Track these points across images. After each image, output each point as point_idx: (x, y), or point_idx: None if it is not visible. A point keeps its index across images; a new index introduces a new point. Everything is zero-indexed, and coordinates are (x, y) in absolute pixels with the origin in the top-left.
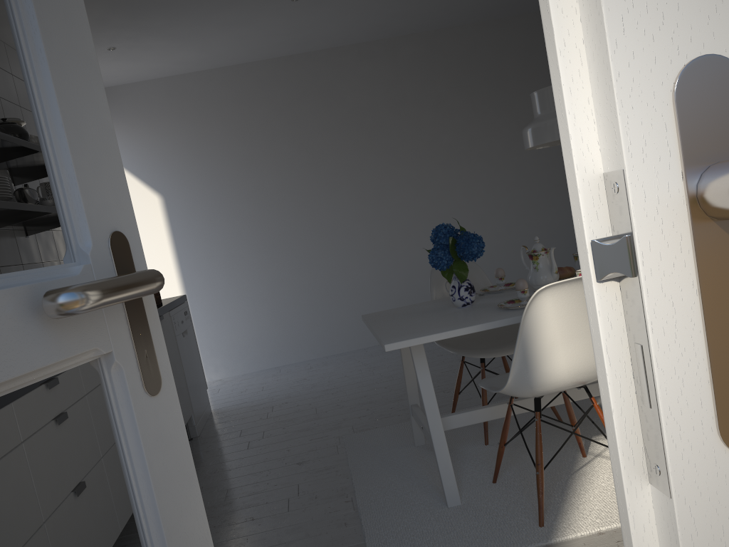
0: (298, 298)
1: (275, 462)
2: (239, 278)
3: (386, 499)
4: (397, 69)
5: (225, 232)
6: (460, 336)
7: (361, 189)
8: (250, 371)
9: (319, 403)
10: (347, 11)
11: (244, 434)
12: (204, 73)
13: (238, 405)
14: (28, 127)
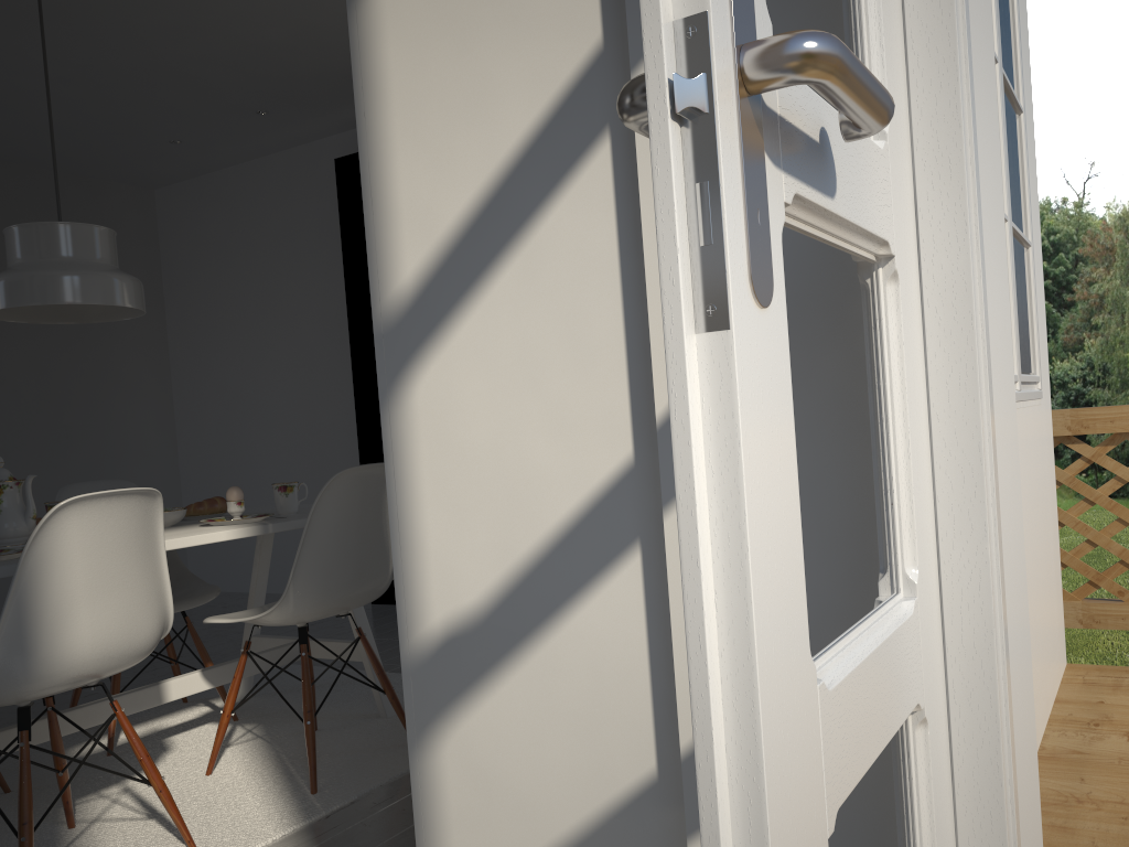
0: None
1: None
2: None
3: None
4: None
5: None
6: None
7: None
8: None
9: None
10: None
11: None
12: None
13: None
14: None
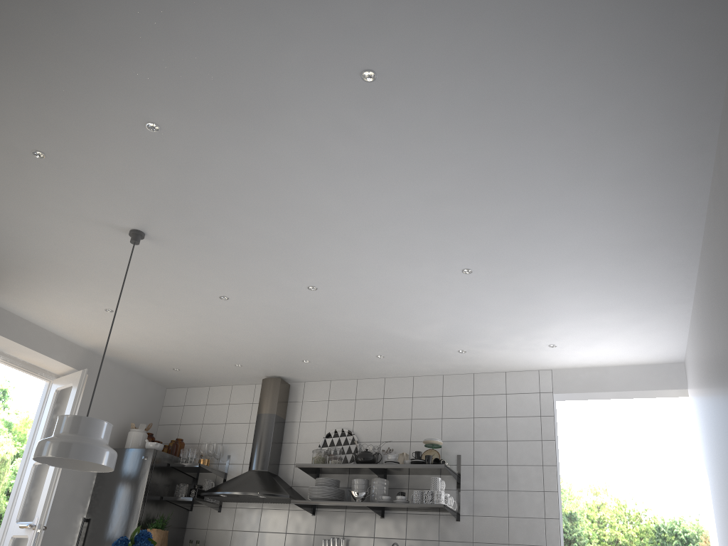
0: None
1: None
2: None
3: None
4: (727, 201)
5: (726, 537)
6: None
7: None
8: None
9: None
10: (527, 230)
11: None
12: (692, 310)
13: None
14: (511, 431)
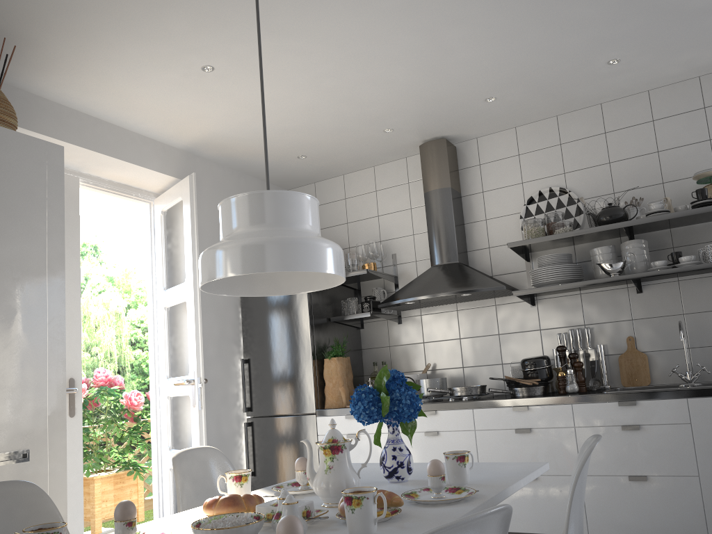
0: None
1: None
2: None
3: None
4: None
5: None
6: None
7: None
8: None
9: None
10: None
11: None
12: None
13: None
14: None
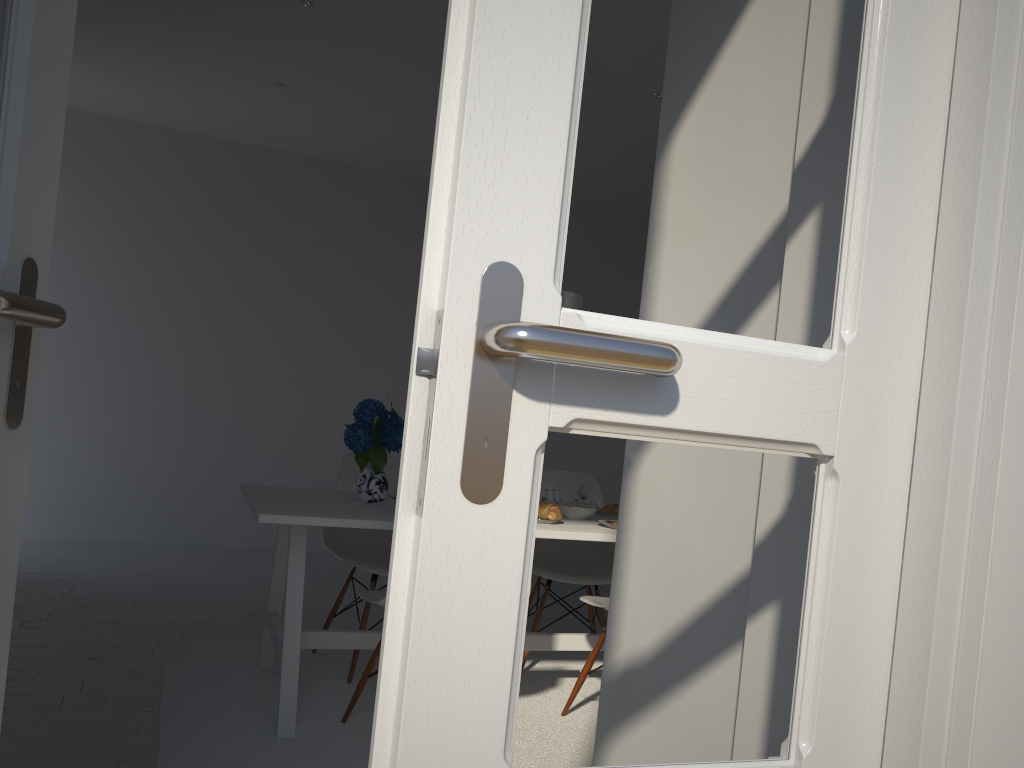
0: (157, 454)
1: (58, 651)
2: (80, 403)
3: (201, 717)
4: (380, 211)
5: (81, 336)
6: (356, 545)
7: (289, 339)
8: (52, 537)
9: (143, 596)
10: (338, 122)
11: (20, 610)
12: (126, 123)
13: (20, 574)
14: None
